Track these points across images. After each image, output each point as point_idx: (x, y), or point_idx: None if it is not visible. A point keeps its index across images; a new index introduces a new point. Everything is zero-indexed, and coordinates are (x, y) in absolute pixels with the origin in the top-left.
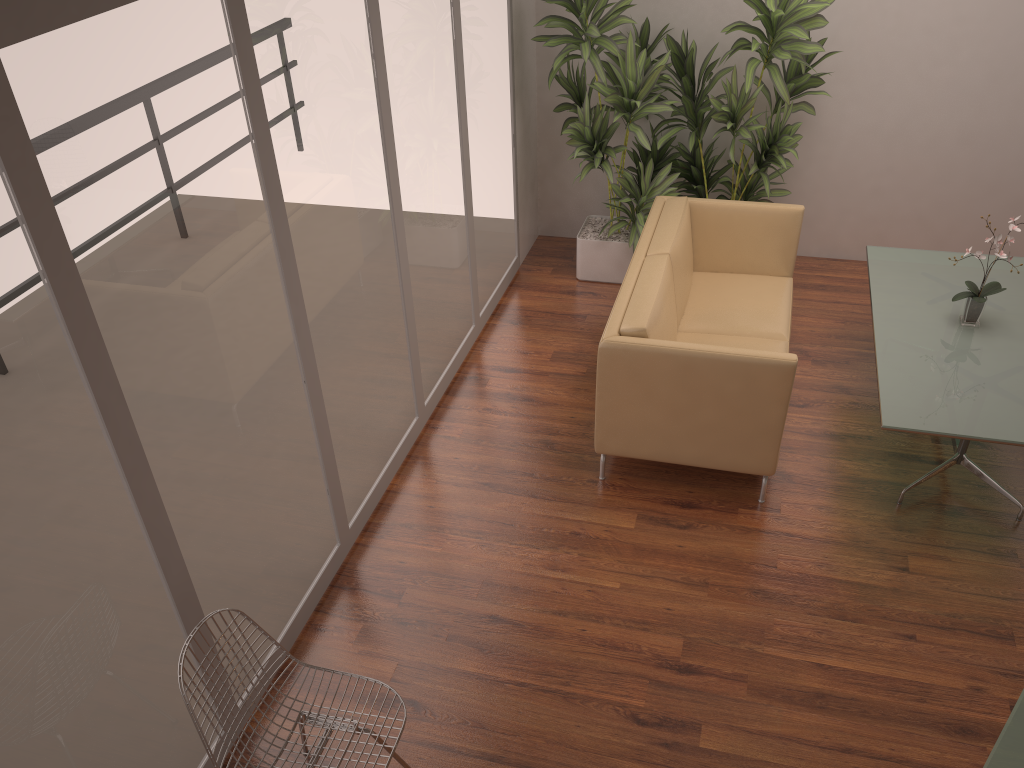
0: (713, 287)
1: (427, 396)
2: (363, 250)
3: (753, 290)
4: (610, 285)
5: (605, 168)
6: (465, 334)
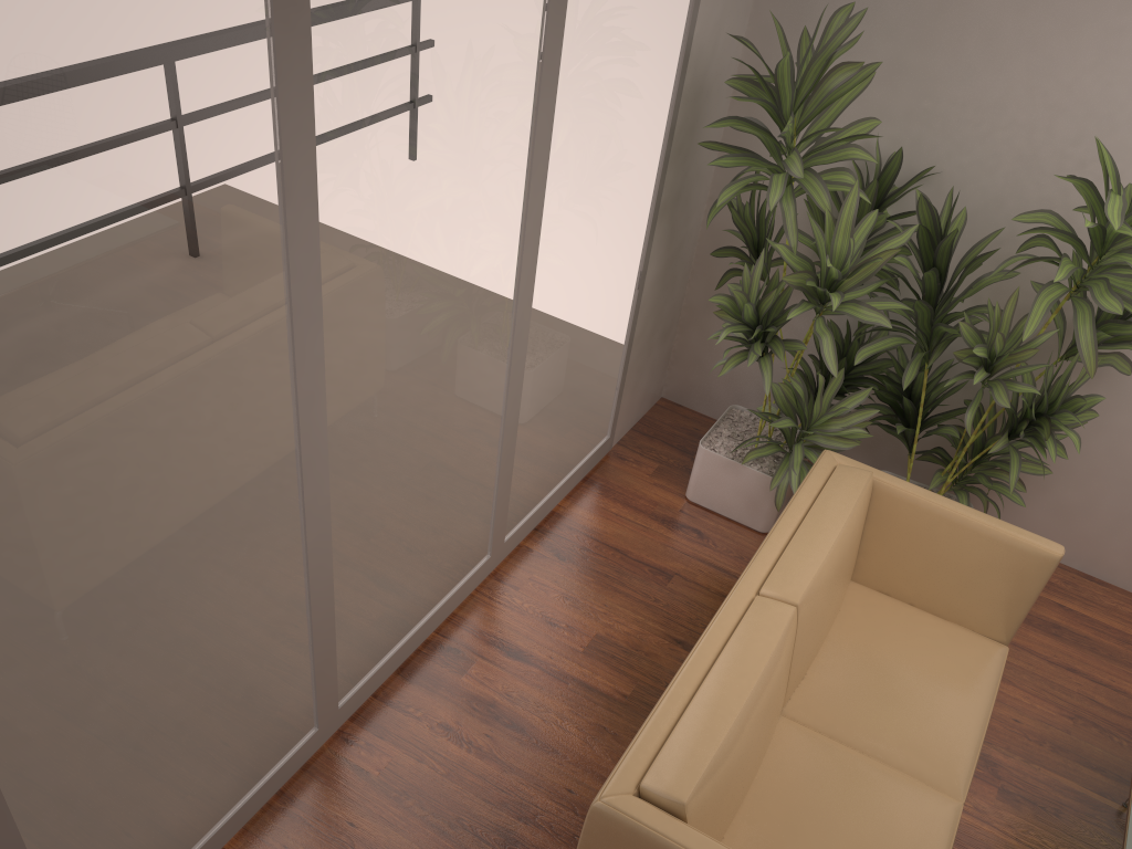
0: (871, 631)
1: (349, 690)
2: (193, 532)
3: (935, 662)
4: (730, 524)
5: (763, 368)
6: (465, 574)
